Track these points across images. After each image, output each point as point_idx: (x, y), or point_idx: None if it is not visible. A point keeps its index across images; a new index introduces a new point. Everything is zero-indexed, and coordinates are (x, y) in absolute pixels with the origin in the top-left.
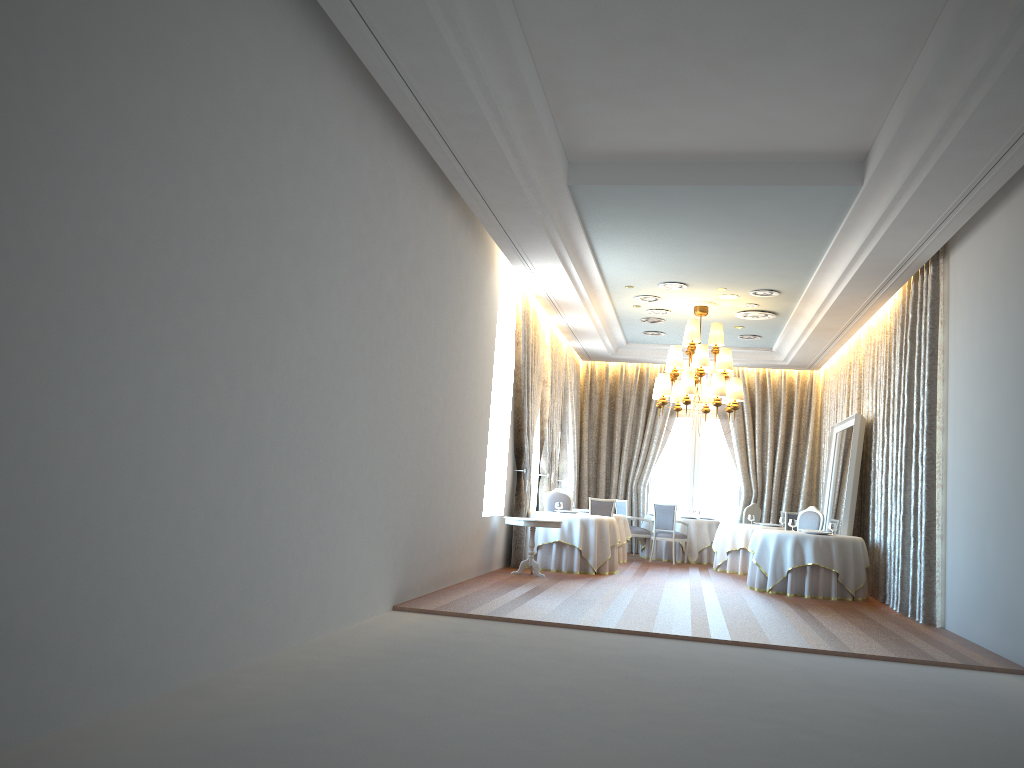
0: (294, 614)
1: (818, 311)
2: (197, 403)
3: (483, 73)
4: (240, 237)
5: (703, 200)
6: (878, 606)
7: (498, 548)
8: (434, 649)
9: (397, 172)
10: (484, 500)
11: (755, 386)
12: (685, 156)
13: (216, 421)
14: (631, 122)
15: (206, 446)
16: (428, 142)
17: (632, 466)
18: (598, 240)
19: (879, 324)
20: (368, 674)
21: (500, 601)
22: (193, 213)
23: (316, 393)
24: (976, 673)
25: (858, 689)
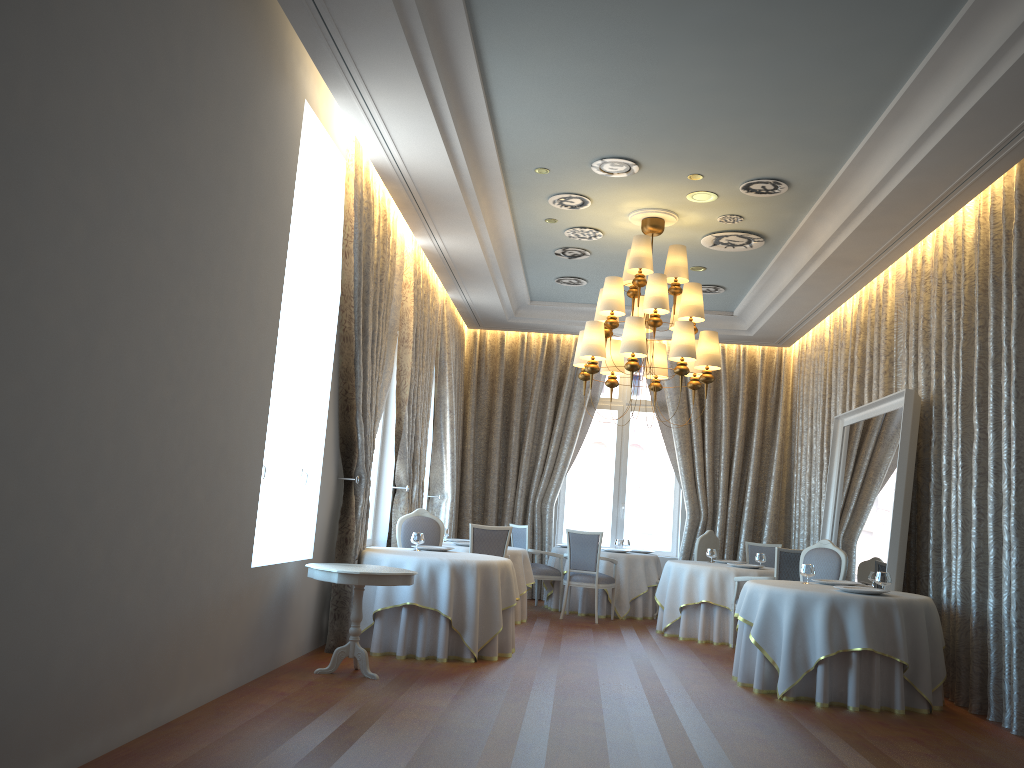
0: None
1: (846, 222)
2: None
3: None
4: None
5: None
6: (991, 732)
7: (299, 620)
8: None
9: None
10: (279, 531)
11: None
12: None
13: None
14: None
15: None
16: None
17: (535, 476)
18: (489, 20)
19: (943, 245)
20: None
21: None
22: None
23: None
24: None
25: None
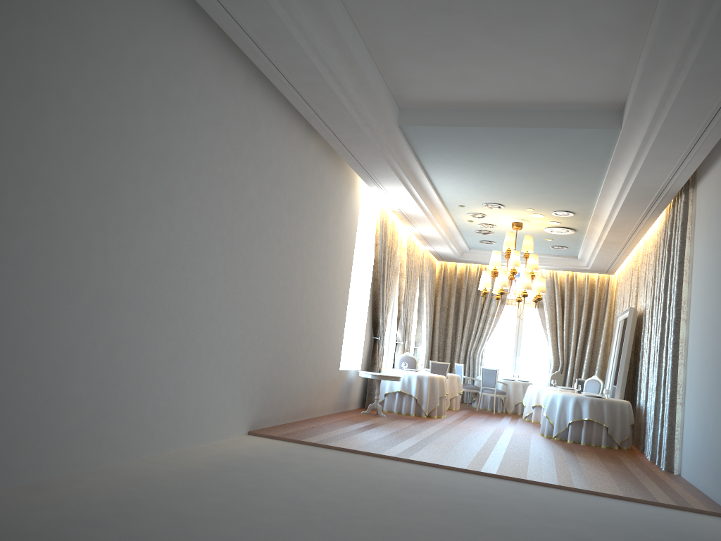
0: (148, 433)
1: (604, 228)
2: (52, 270)
3: (310, 34)
4: (99, 148)
5: (501, 139)
6: (636, 454)
7: (354, 394)
8: (254, 466)
9: (260, 111)
10: (347, 358)
11: (565, 284)
12: (485, 105)
13: (71, 284)
14: (439, 77)
15: (60, 302)
16: (283, 89)
17: (471, 339)
18: (430, 169)
19: (651, 240)
20: (185, 482)
21: (335, 433)
22: (51, 127)
23: (174, 269)
24: (686, 514)
25: (576, 520)
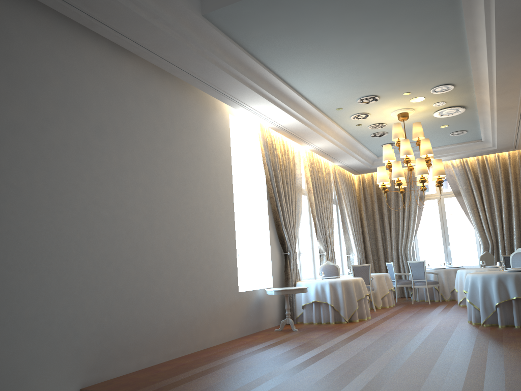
0: None
1: (491, 93)
2: None
3: None
4: None
5: None
6: None
7: (270, 312)
8: None
9: (8, 20)
10: (259, 278)
11: (477, 169)
12: None
13: None
14: None
15: None
16: None
17: (399, 238)
18: (279, 69)
19: None
20: None
21: (200, 369)
22: None
23: None
24: None
25: None
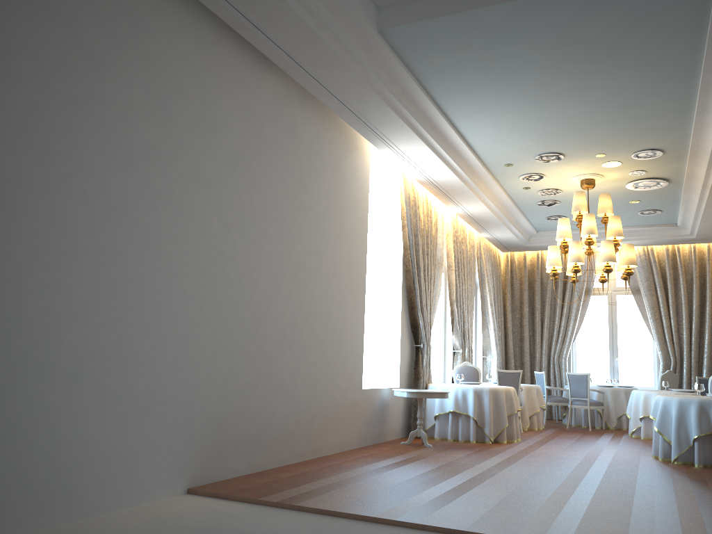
0: None
1: (709, 167)
2: None
3: None
4: None
5: (531, 25)
6: None
7: (393, 419)
8: None
9: (150, 13)
10: (381, 374)
11: (665, 262)
12: None
13: None
14: None
15: None
16: None
17: (553, 341)
18: (449, 107)
19: None
20: None
21: (330, 480)
22: None
23: None
24: None
25: None
